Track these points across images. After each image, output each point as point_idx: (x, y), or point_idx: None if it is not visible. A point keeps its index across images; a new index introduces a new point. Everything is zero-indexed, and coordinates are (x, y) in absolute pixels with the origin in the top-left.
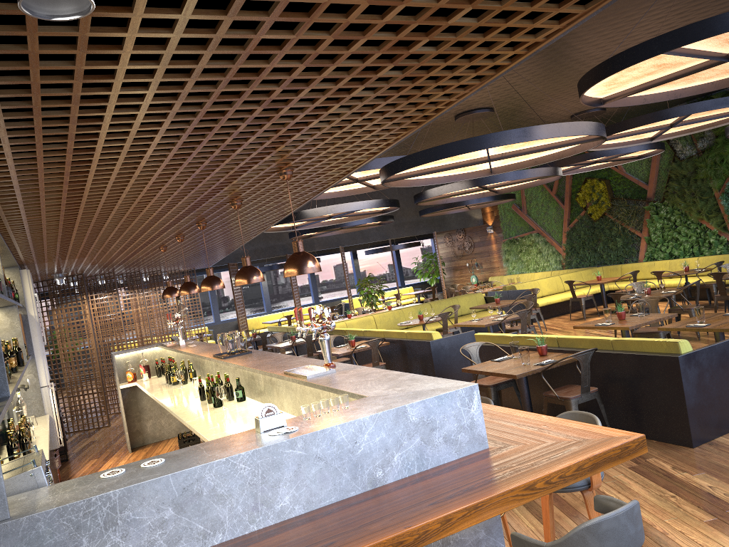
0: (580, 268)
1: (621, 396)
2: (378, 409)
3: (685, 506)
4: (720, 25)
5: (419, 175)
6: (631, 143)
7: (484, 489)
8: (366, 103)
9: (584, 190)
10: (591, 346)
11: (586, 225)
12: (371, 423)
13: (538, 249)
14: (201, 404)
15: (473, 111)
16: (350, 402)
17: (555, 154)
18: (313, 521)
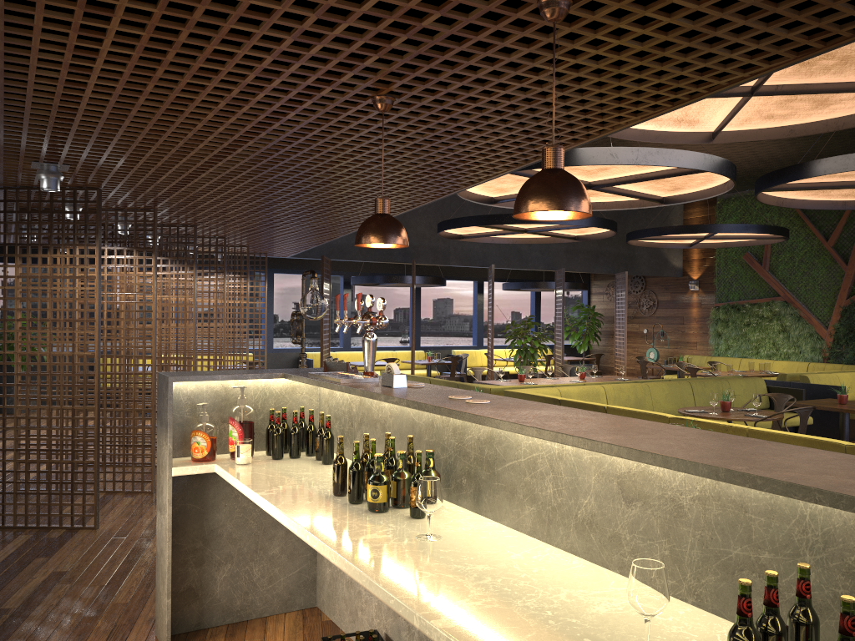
0: None
1: None
2: None
3: None
4: None
5: None
6: None
7: None
8: None
9: None
10: None
11: None
12: None
13: (782, 326)
14: None
15: None
16: None
17: None
18: None
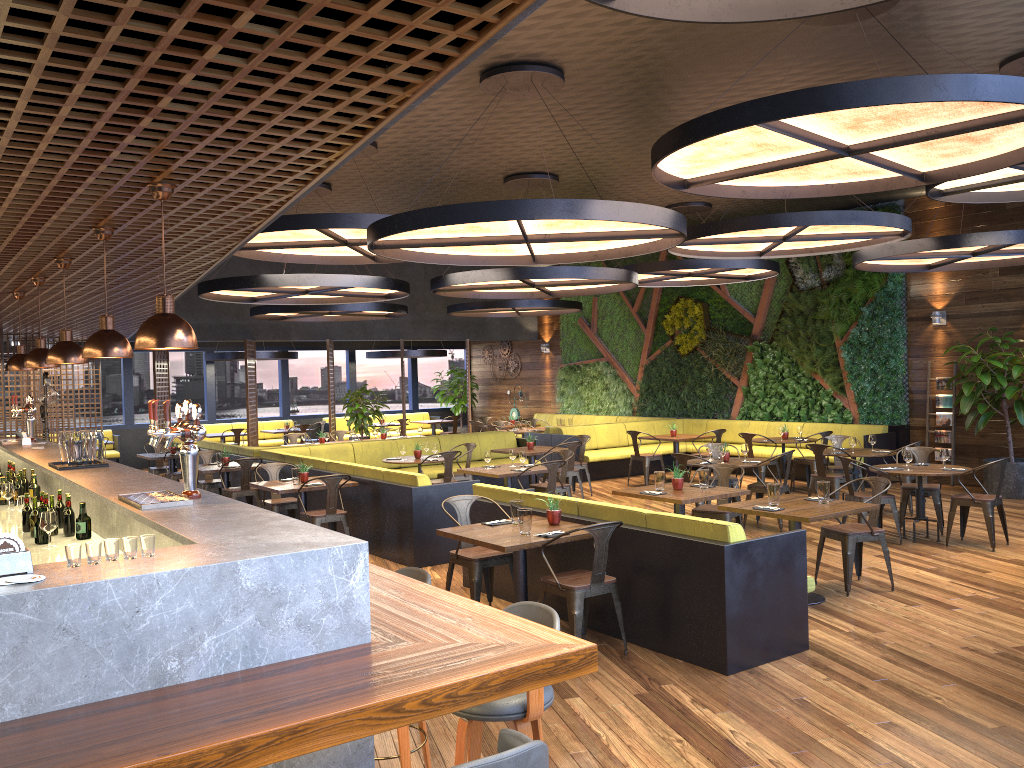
0: (655, 418)
1: (648, 593)
2: (191, 563)
3: (691, 756)
4: (833, 98)
5: (426, 246)
6: (733, 255)
7: (320, 704)
8: (243, 81)
9: (674, 312)
10: (619, 519)
11: (672, 360)
12: (172, 583)
13: (605, 384)
14: (20, 536)
15: (529, 175)
16: (164, 549)
17: (622, 249)
18: (25, 731)
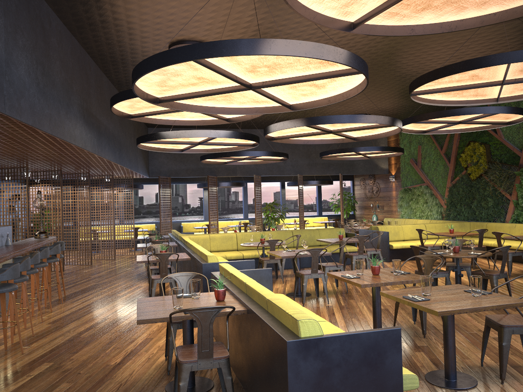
0: (453, 221)
1: (260, 371)
2: None
3: None
4: None
5: (188, 98)
6: (475, 102)
7: None
8: None
9: (466, 152)
10: (258, 301)
11: (466, 183)
12: None
13: (425, 200)
14: None
15: None
16: None
17: (344, 93)
18: None
